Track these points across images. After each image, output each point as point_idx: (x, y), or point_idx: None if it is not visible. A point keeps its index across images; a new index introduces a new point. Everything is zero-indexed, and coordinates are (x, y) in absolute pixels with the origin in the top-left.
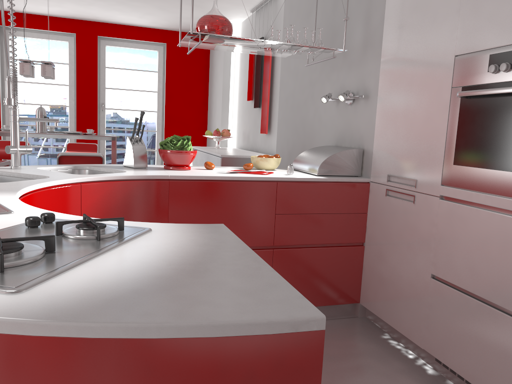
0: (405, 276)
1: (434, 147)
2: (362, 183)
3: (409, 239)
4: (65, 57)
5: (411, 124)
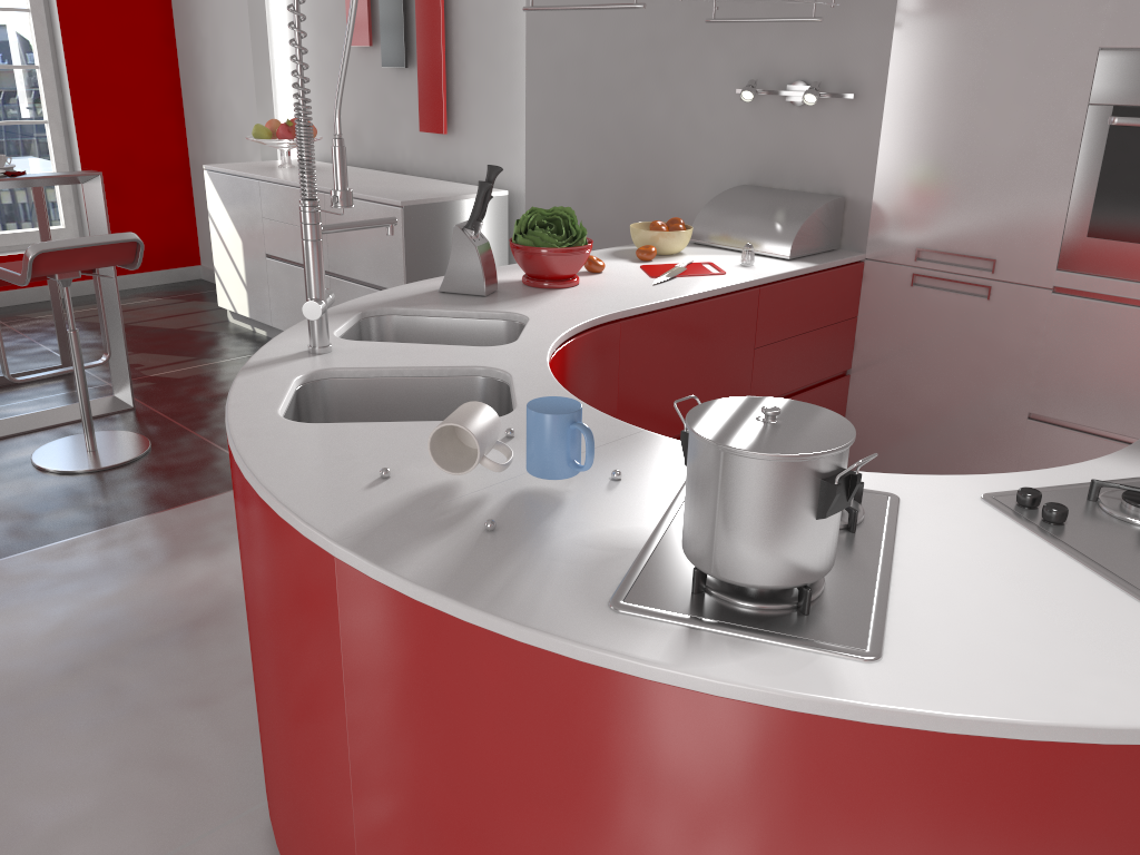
0: (963, 420)
1: (1042, 206)
2: (855, 264)
3: (974, 359)
4: None
5: (982, 159)
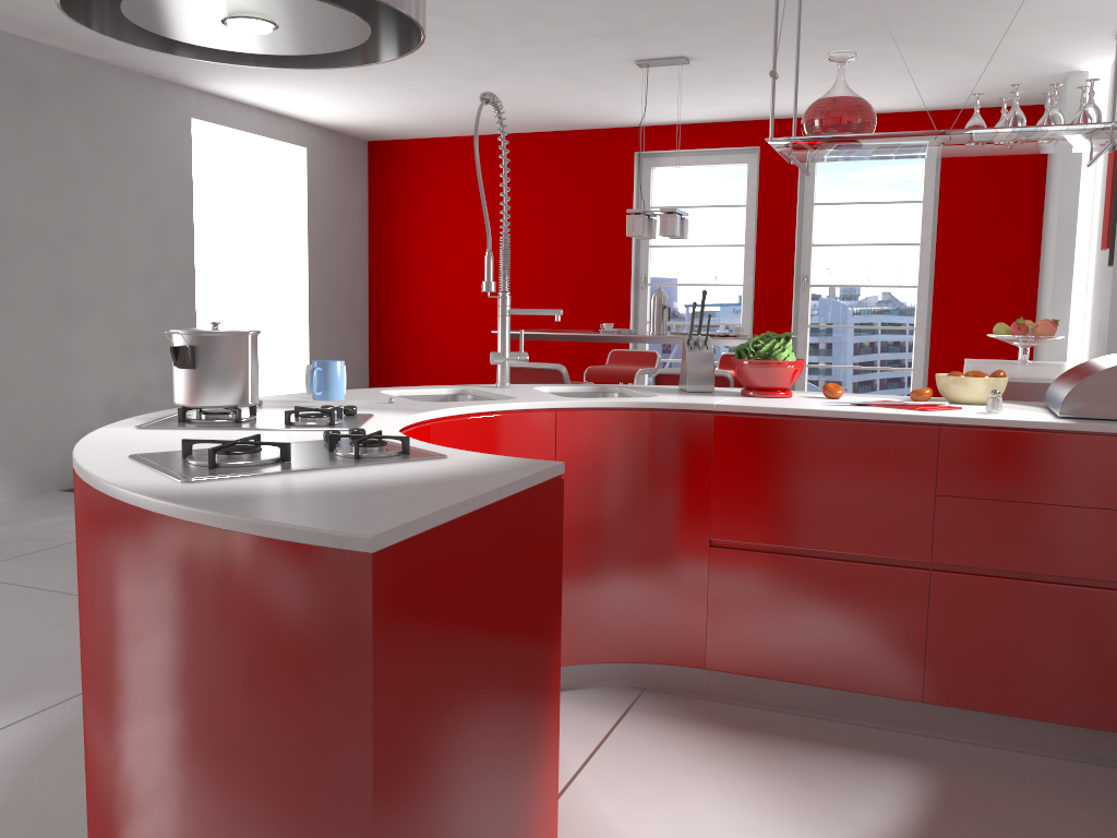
0: None
1: None
2: None
3: None
4: (741, 194)
5: None
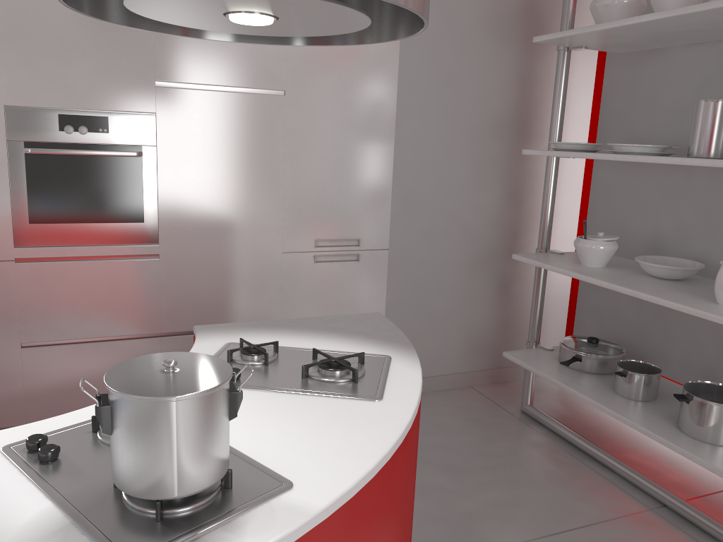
0: None
1: None
2: None
3: None
4: None
5: None
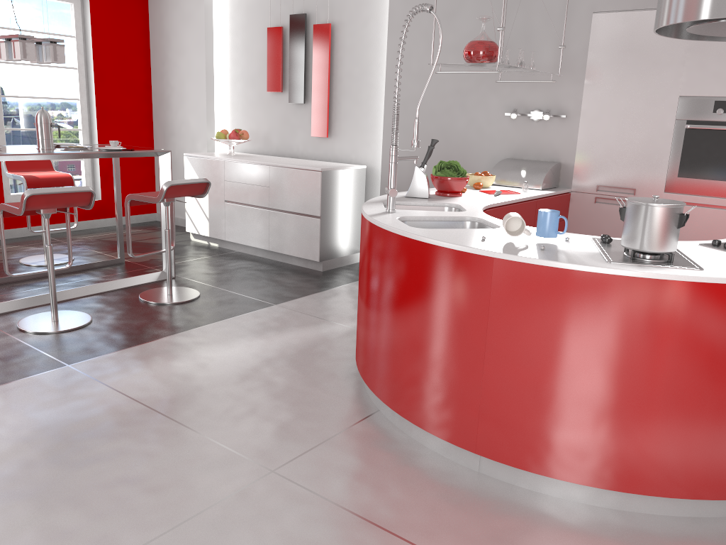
0: None
1: (656, 164)
2: (567, 193)
3: None
4: None
5: (627, 144)
